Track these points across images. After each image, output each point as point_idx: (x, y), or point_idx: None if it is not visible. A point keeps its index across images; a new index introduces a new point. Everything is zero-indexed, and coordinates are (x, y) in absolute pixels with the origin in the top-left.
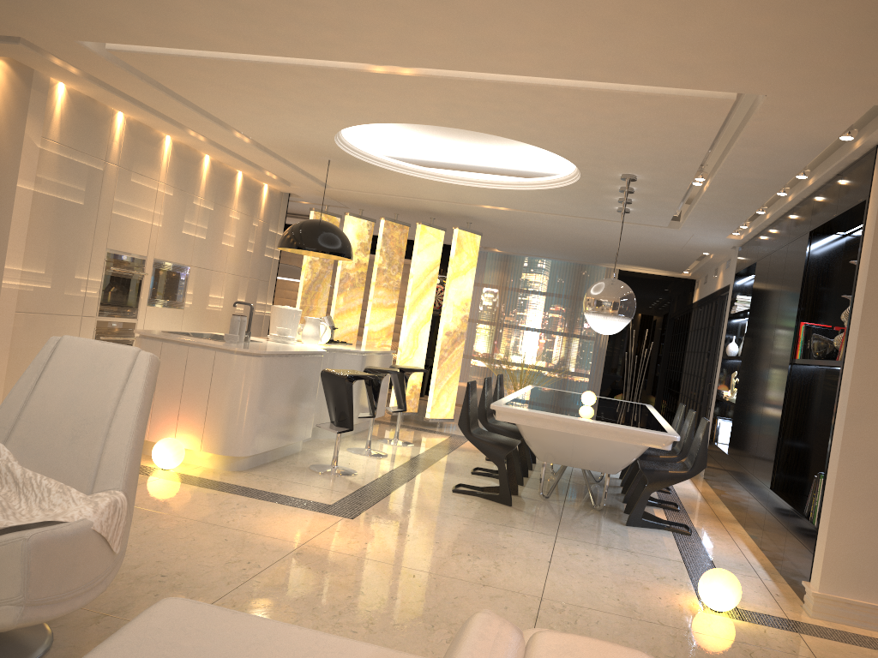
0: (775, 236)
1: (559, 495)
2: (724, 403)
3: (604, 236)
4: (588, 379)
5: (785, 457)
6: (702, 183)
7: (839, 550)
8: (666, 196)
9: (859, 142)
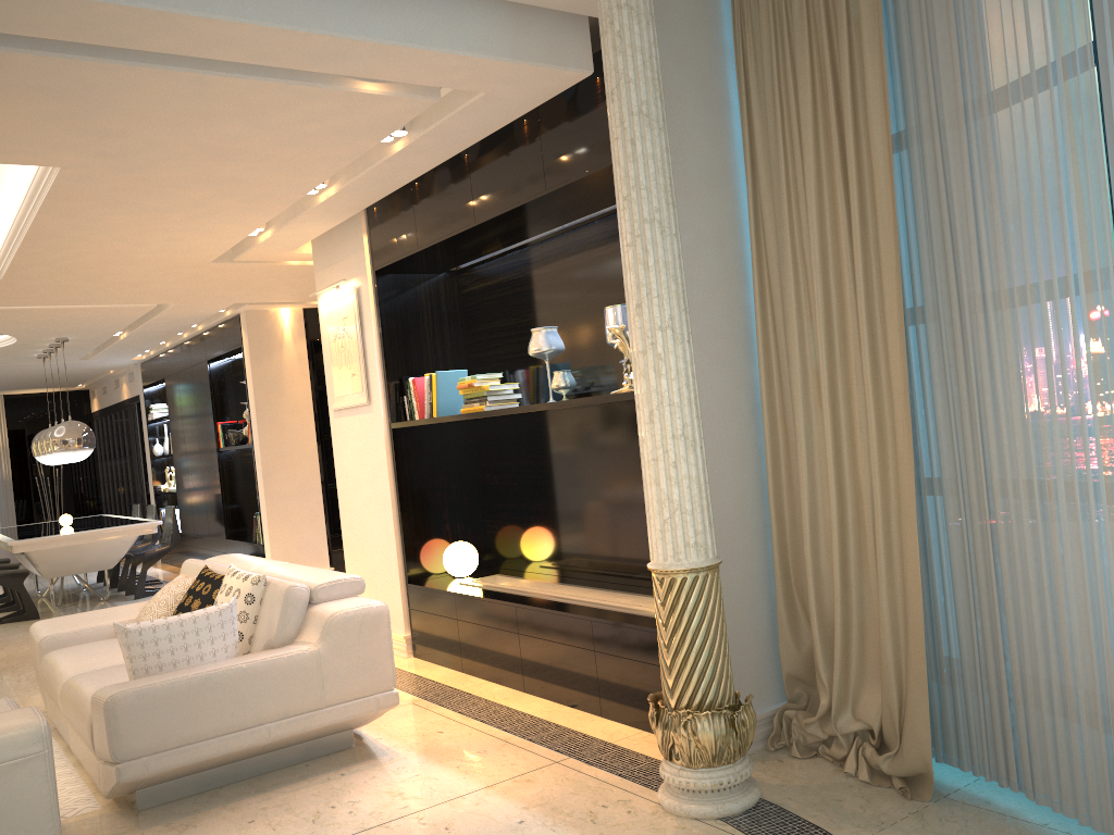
0: (178, 360)
1: (66, 604)
2: (163, 495)
3: (7, 373)
4: (0, 515)
5: (231, 514)
6: (119, 334)
7: (278, 551)
8: (88, 344)
9: (229, 312)
